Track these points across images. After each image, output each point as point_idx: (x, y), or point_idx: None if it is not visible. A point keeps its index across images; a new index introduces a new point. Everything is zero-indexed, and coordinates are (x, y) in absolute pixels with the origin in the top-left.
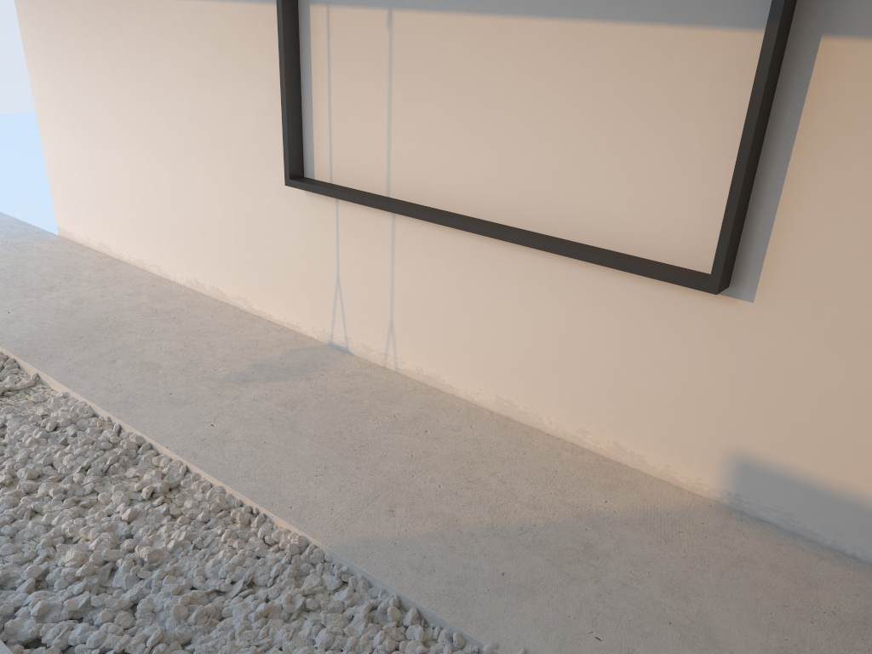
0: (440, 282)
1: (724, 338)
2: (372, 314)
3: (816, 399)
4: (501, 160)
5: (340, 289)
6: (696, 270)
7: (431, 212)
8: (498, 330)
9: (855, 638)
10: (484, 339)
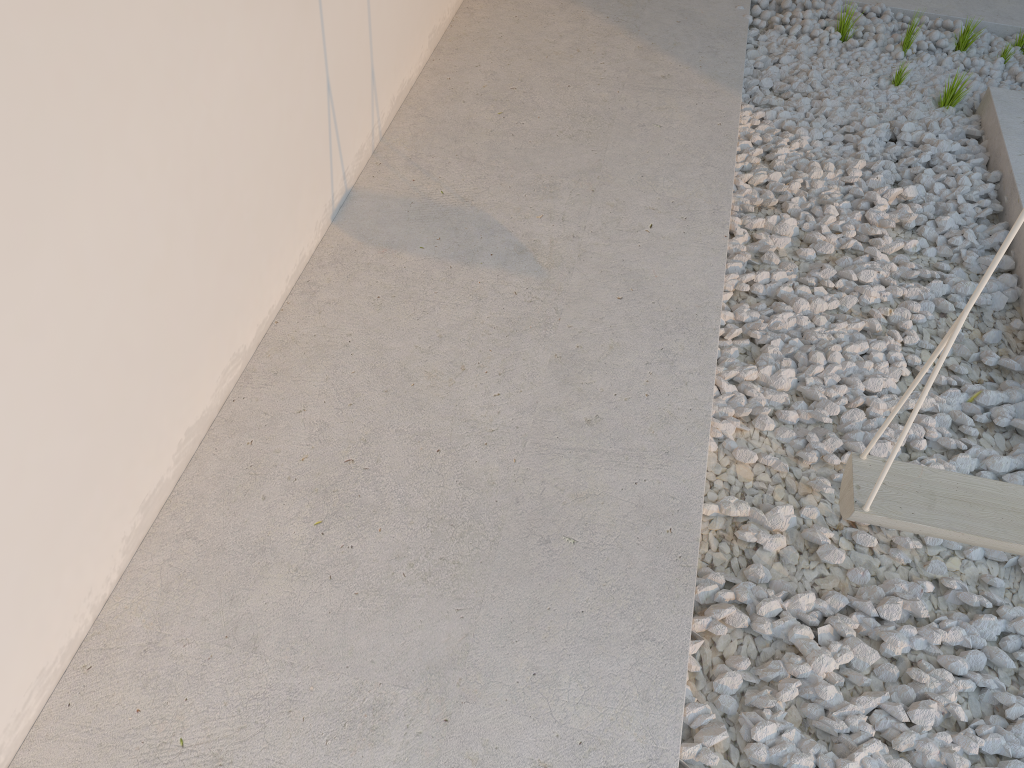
0: None
1: None
2: (359, 88)
3: None
4: None
5: (332, 100)
6: None
7: None
8: None
9: None
10: None
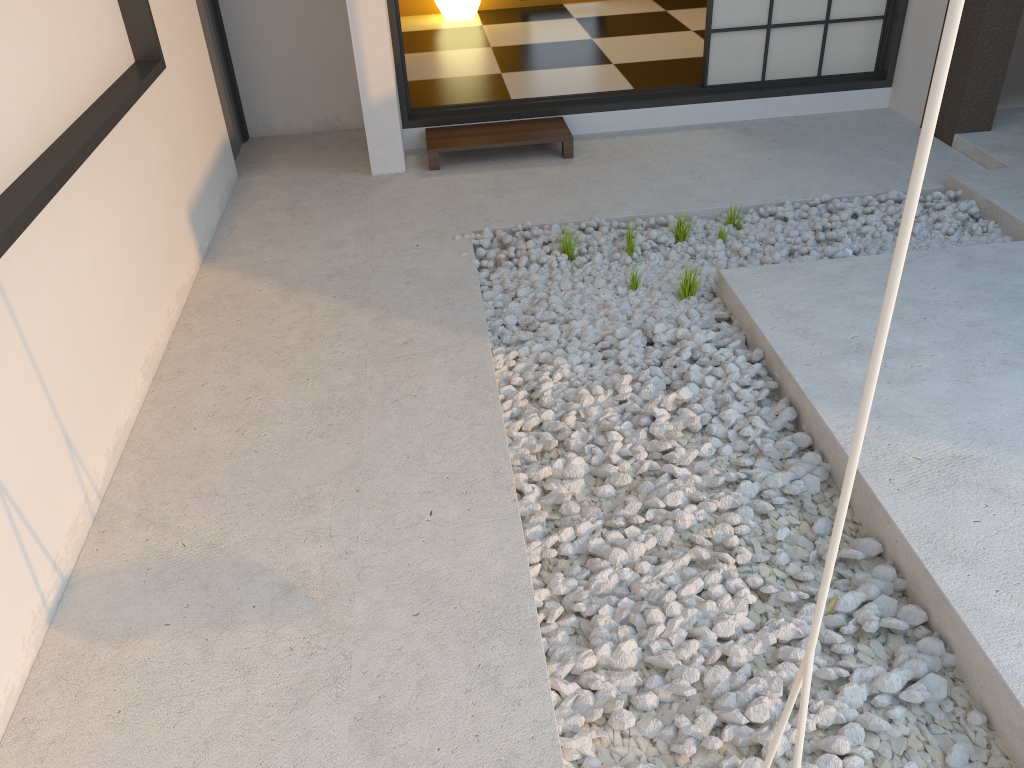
0: (61, 293)
1: (151, 120)
2: (50, 463)
3: (177, 126)
4: (22, 43)
5: (8, 494)
6: (129, 66)
7: (51, 170)
8: (109, 287)
9: (308, 207)
10: (109, 314)
